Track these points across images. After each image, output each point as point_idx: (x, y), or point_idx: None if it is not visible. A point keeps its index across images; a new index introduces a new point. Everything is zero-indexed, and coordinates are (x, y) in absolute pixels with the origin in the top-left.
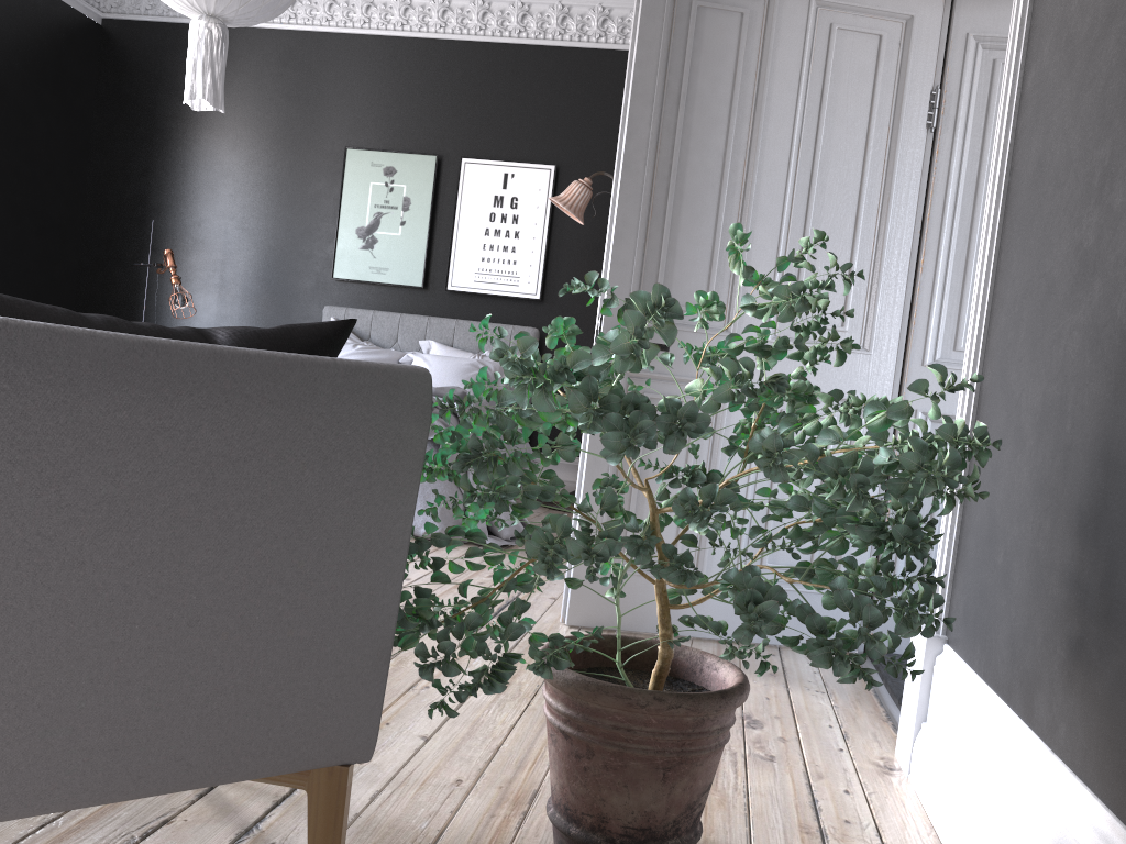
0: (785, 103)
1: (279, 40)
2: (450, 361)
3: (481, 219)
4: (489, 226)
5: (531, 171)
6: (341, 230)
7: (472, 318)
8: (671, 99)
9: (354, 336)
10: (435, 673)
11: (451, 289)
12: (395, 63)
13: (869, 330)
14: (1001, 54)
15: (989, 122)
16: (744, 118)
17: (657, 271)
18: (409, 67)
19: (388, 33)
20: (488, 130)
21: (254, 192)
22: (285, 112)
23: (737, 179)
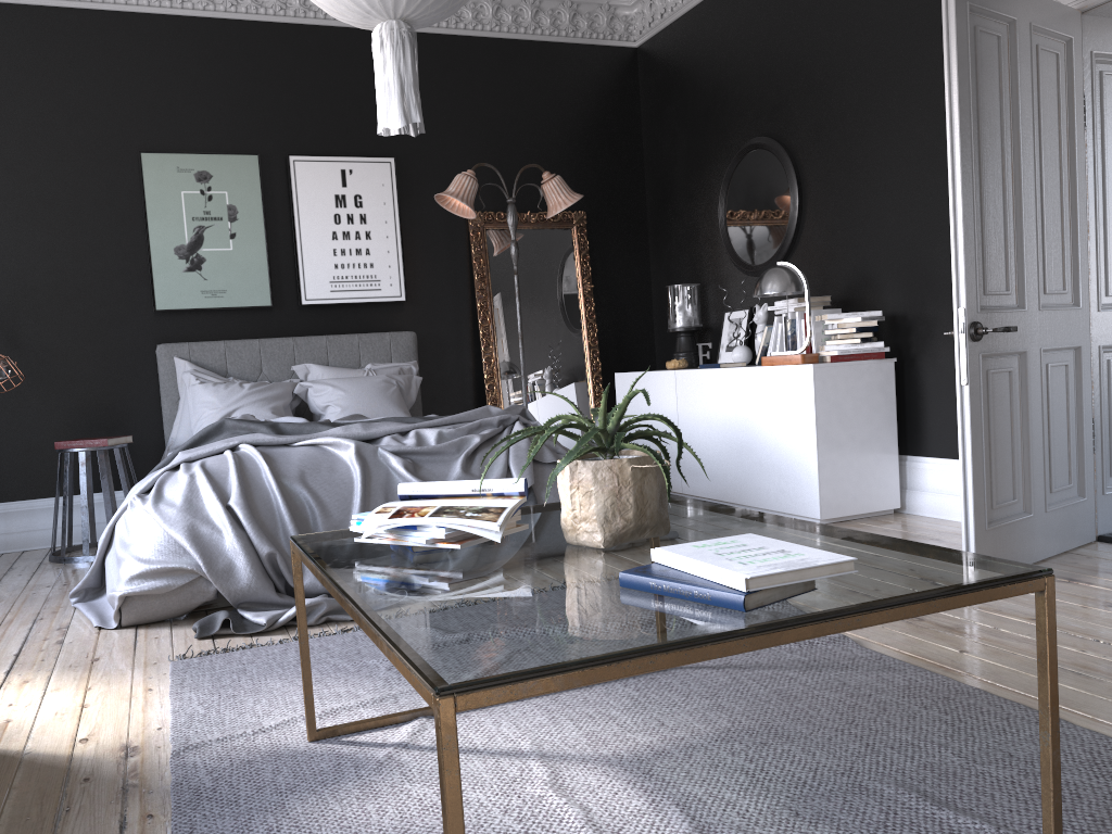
0: (1027, 113)
1: (8, 17)
2: (362, 381)
3: (325, 222)
4: (336, 229)
5: (370, 166)
6: (154, 251)
7: (334, 331)
8: (973, 113)
9: (217, 375)
10: (1111, 642)
11: (306, 303)
12: (179, 47)
13: (1076, 290)
14: (1102, 67)
15: (1104, 120)
16: (1007, 126)
17: (982, 265)
18: (199, 52)
19: (165, 11)
20: (310, 122)
21: (14, 216)
22: (38, 111)
23: (1009, 179)
